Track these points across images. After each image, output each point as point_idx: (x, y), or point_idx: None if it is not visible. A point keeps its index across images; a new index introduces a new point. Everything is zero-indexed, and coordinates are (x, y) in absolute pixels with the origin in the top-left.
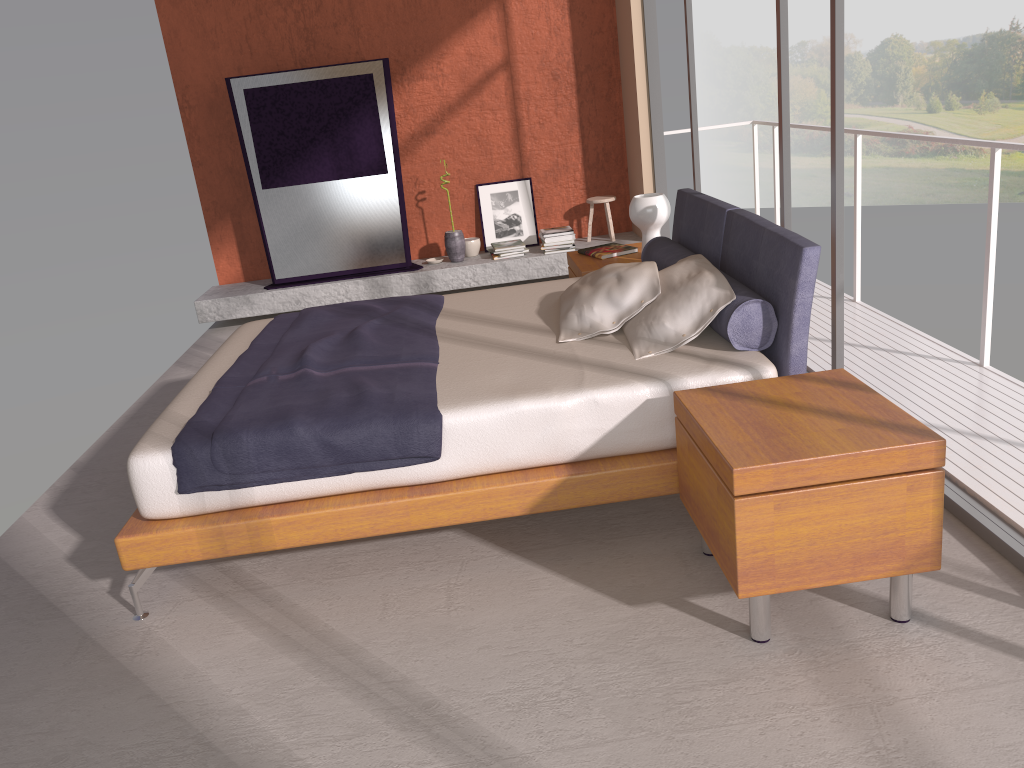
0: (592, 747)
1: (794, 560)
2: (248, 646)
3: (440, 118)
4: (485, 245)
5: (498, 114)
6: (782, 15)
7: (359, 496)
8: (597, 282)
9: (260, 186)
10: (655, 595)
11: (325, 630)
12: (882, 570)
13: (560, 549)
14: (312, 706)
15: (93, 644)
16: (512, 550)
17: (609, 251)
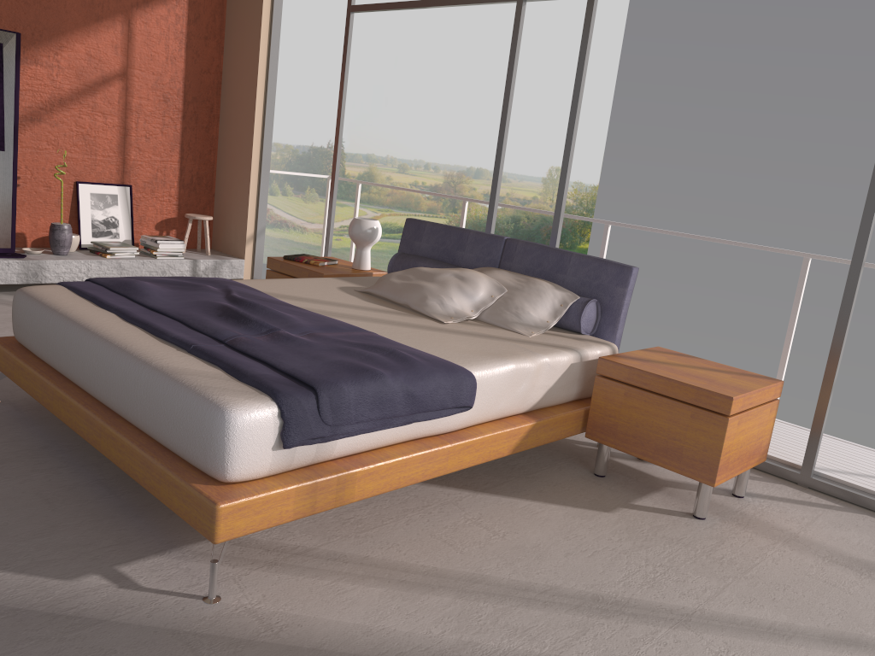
0: (721, 593)
1: (734, 458)
2: (382, 596)
3: (49, 108)
4: (81, 242)
5: (109, 119)
6: (508, 111)
7: (407, 446)
8: (436, 279)
9: None
10: (611, 504)
11: (430, 569)
12: (753, 462)
13: (508, 485)
14: (519, 622)
15: (201, 636)
16: (475, 490)
17: (319, 260)
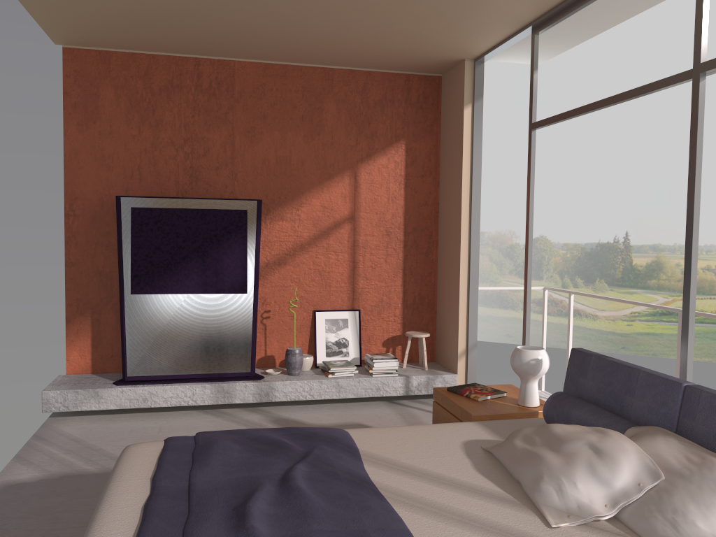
0: None
1: None
2: None
3: (292, 253)
4: (316, 361)
5: (340, 255)
6: (695, 210)
7: None
8: (563, 449)
9: (129, 291)
10: None
11: None
12: None
13: None
14: None
15: None
16: None
17: (482, 393)
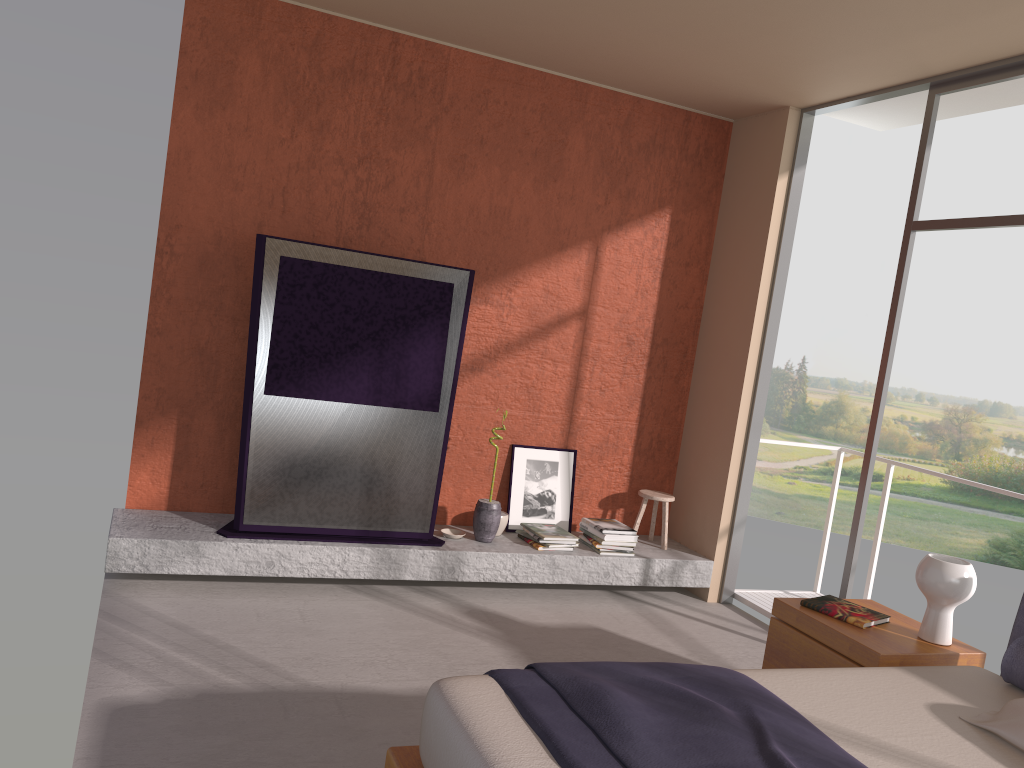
0: None
1: None
2: None
3: (493, 354)
4: (508, 522)
5: (559, 367)
6: None
7: None
8: None
9: (262, 389)
10: None
11: None
12: None
13: None
14: None
15: None
16: None
17: (860, 615)
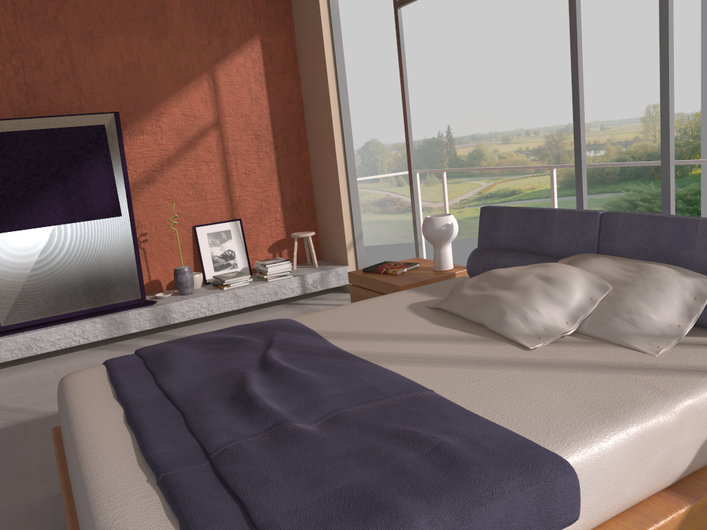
0: None
1: None
2: None
3: (160, 168)
4: (205, 278)
5: (211, 165)
6: (579, 59)
7: None
8: (515, 285)
9: None
10: None
11: None
12: None
13: None
14: None
15: None
16: None
17: (398, 267)
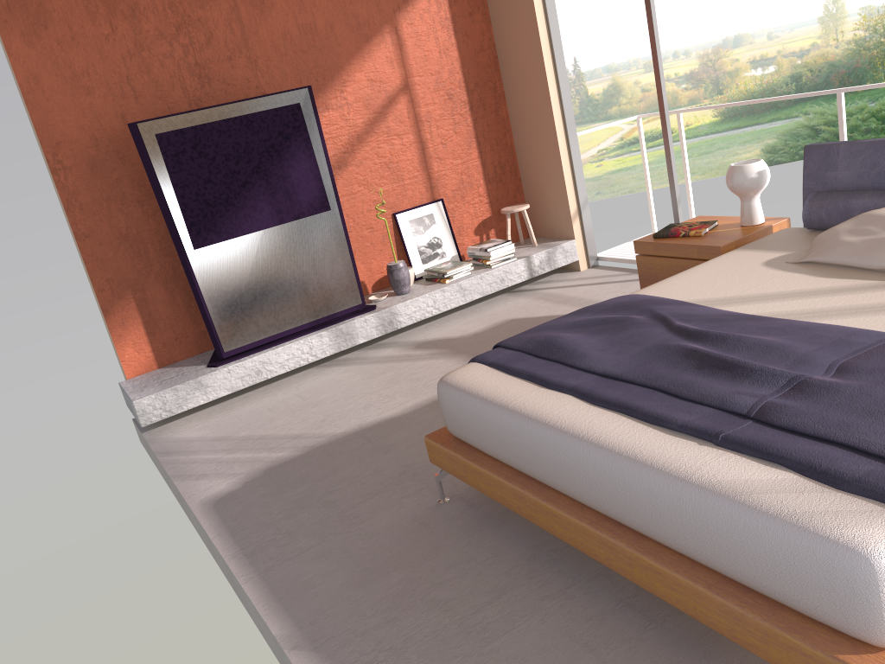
0: None
1: None
2: None
3: (350, 149)
4: (414, 273)
5: (404, 138)
6: None
7: None
8: None
9: (191, 246)
10: None
11: None
12: None
13: None
14: None
15: None
16: None
17: (697, 228)
